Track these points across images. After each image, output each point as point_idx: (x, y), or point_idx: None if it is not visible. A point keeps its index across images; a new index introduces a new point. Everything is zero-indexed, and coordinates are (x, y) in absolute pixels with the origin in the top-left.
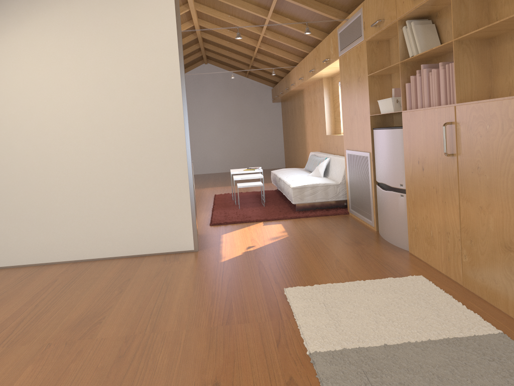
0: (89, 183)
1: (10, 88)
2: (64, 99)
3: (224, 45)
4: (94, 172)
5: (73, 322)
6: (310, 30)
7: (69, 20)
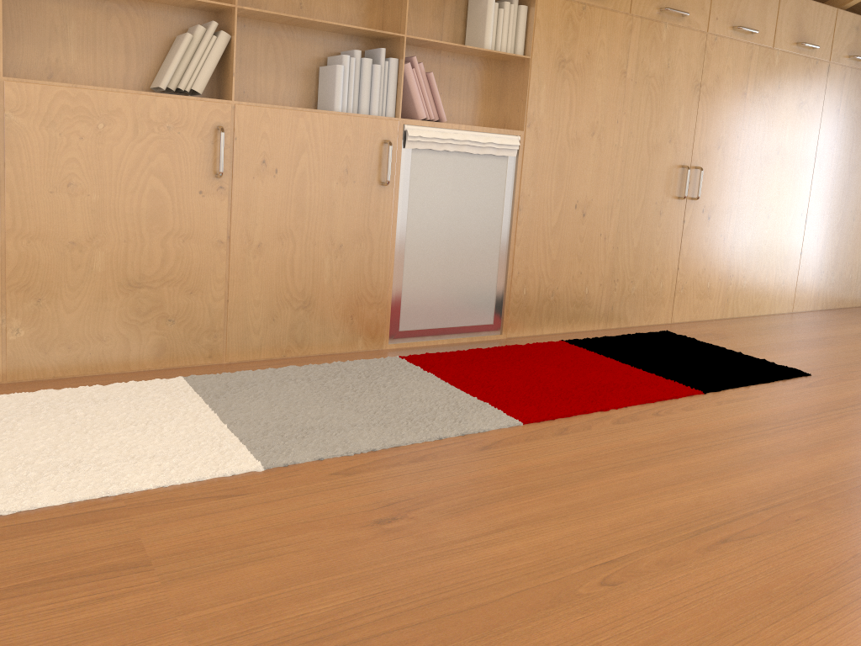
0: None
1: None
2: None
3: None
4: None
5: None
6: None
7: None
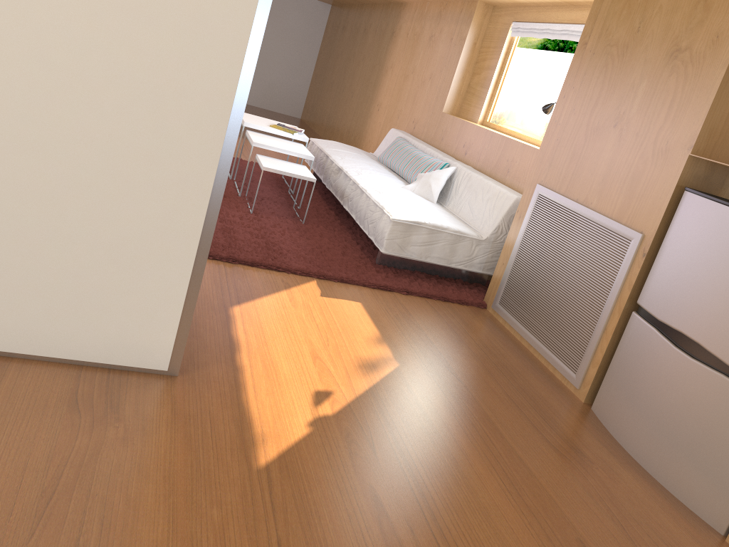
0: None
1: None
2: None
3: None
4: None
5: None
6: None
7: None
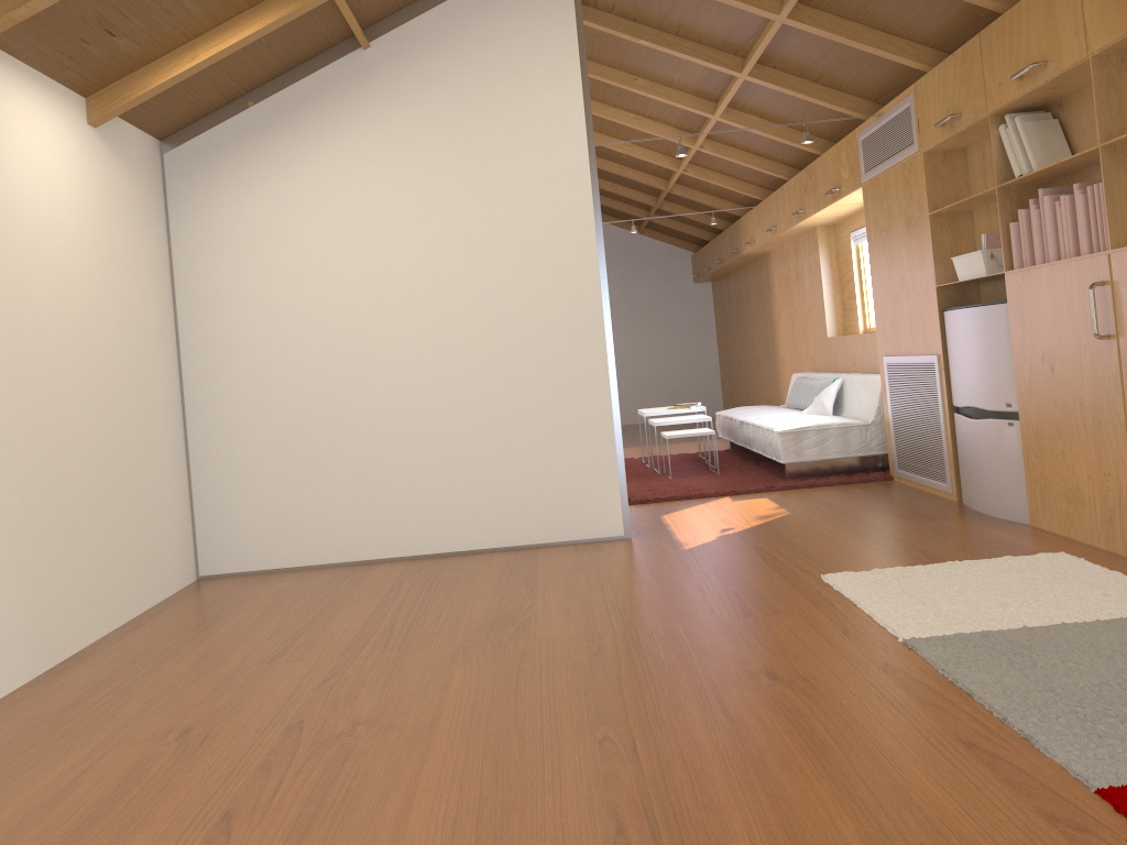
0: (437, 417)
1: (304, 254)
2: (395, 270)
3: (607, 171)
4: (446, 396)
5: (481, 624)
6: (797, 136)
7: (404, 135)
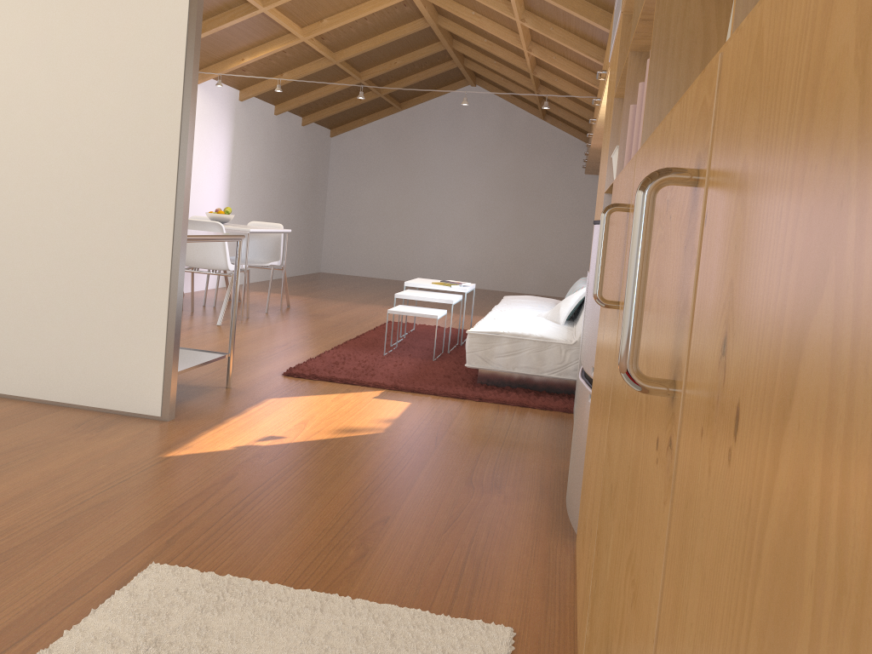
0: None
1: None
2: None
3: (477, 45)
4: (0, 218)
5: None
6: (593, 11)
7: None
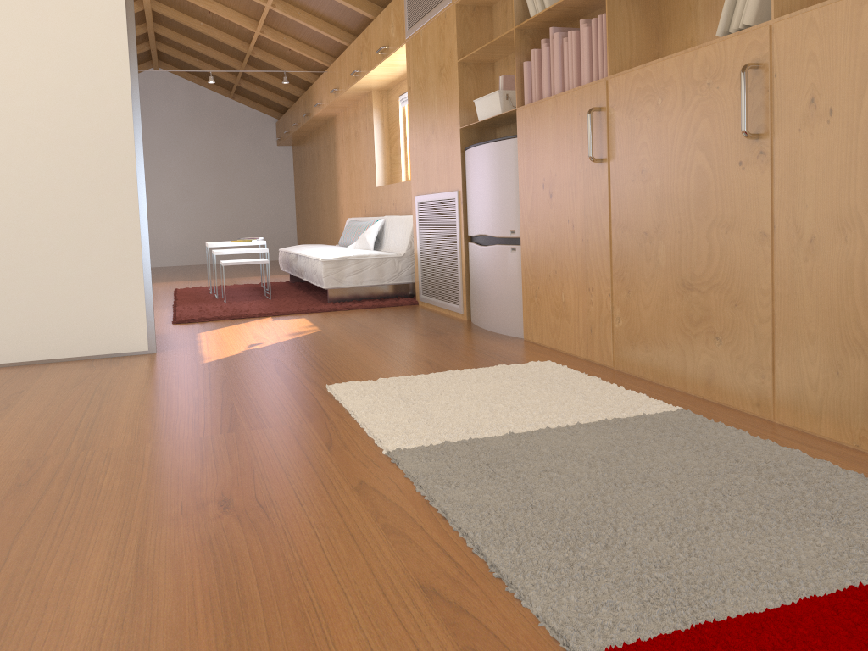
0: None
1: None
2: None
3: (194, 28)
4: None
5: None
6: None
7: None
